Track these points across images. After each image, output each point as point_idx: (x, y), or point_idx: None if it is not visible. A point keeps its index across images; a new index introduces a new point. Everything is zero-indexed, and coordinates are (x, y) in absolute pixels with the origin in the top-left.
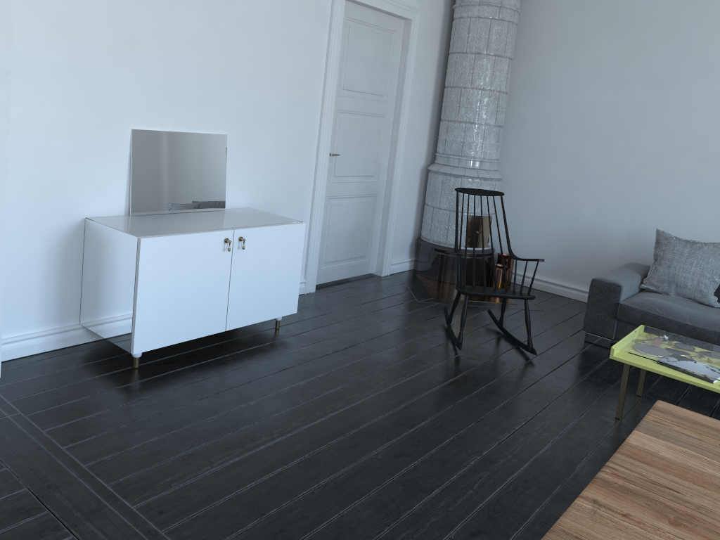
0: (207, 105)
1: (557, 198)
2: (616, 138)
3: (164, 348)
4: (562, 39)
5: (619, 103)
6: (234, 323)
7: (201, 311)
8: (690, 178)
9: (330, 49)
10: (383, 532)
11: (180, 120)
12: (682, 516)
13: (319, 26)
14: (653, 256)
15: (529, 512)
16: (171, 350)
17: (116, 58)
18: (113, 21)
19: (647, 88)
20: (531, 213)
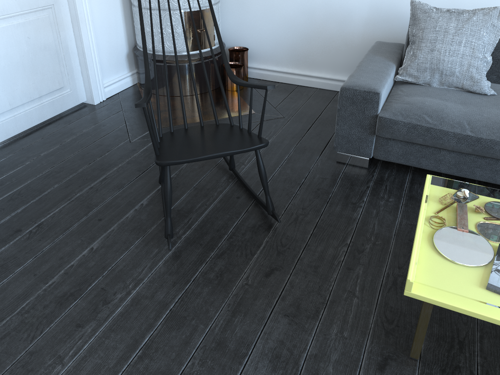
0: None
1: None
2: None
3: None
4: None
5: None
6: None
7: None
8: None
9: None
10: None
11: None
12: None
13: None
14: (400, 30)
15: None
16: None
17: None
18: None
19: None
20: None
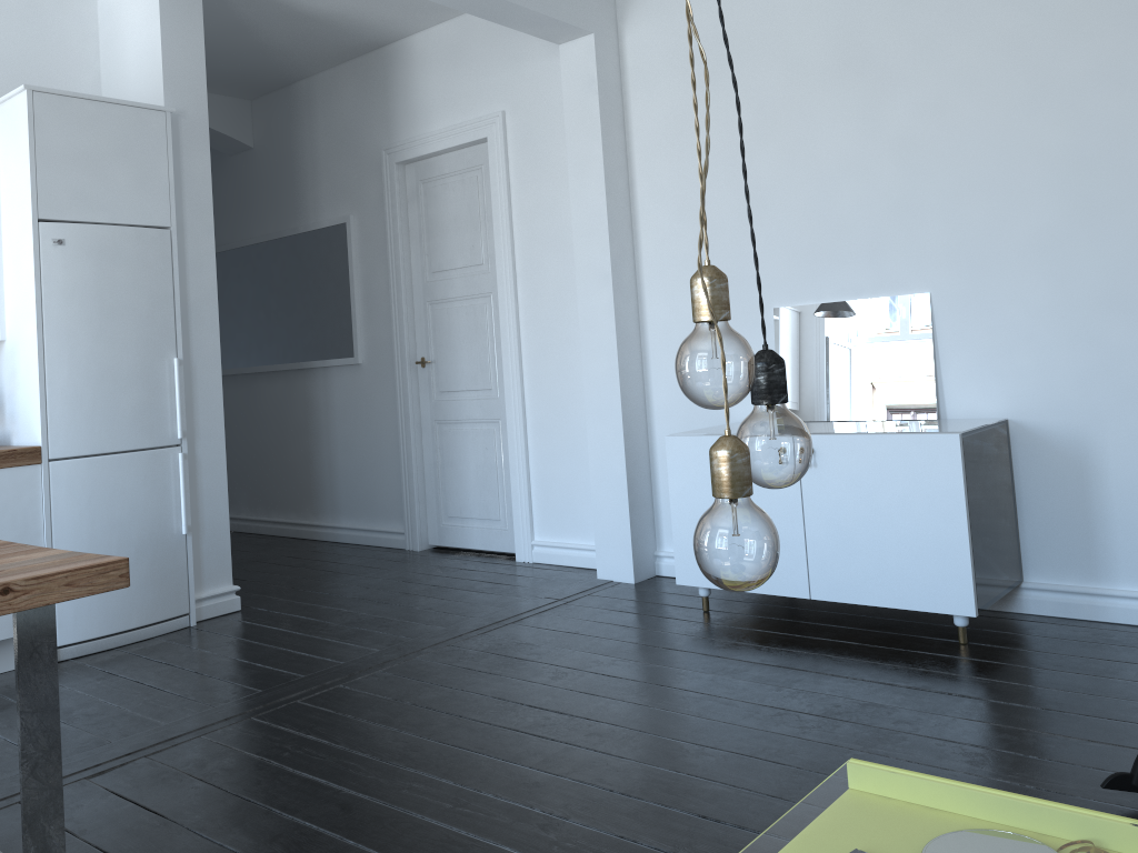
0: (885, 253)
1: None
2: None
3: (780, 610)
4: None
5: None
6: (825, 590)
7: None
8: None
9: None
10: (361, 754)
11: (841, 284)
12: None
13: (1133, 30)
14: None
15: (391, 852)
16: (777, 613)
17: (743, 225)
18: (734, 184)
19: None
20: None
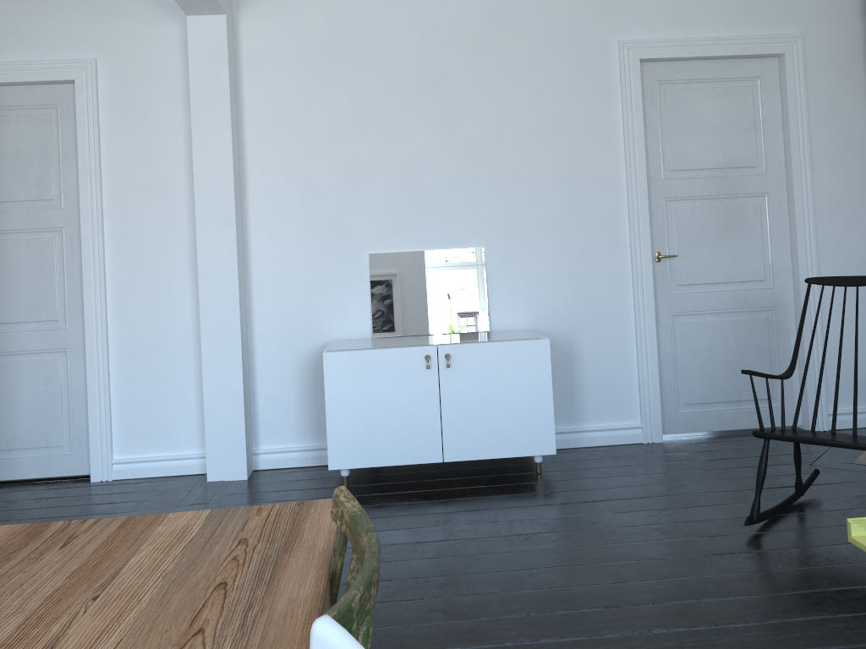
0: (454, 219)
1: None
2: None
3: (395, 476)
4: None
5: None
6: (454, 454)
7: (405, 434)
8: None
9: (626, 126)
10: None
11: (422, 239)
12: (1, 557)
13: (604, 103)
14: None
15: None
16: (398, 478)
17: (346, 190)
18: (339, 158)
19: None
20: None
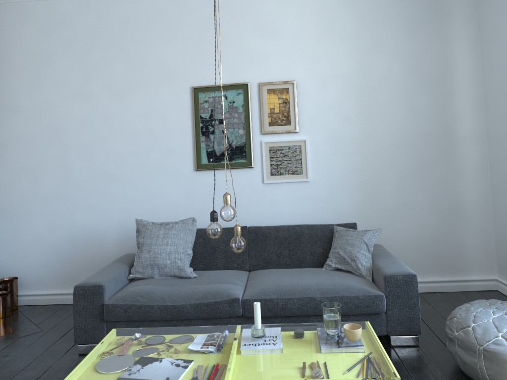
0: None
1: (51, 210)
2: (93, 144)
3: None
4: (29, 62)
5: (90, 114)
6: None
7: None
8: (159, 168)
9: None
10: None
11: None
12: None
13: None
14: None
15: None
16: None
17: None
18: None
19: (111, 98)
20: (28, 230)
